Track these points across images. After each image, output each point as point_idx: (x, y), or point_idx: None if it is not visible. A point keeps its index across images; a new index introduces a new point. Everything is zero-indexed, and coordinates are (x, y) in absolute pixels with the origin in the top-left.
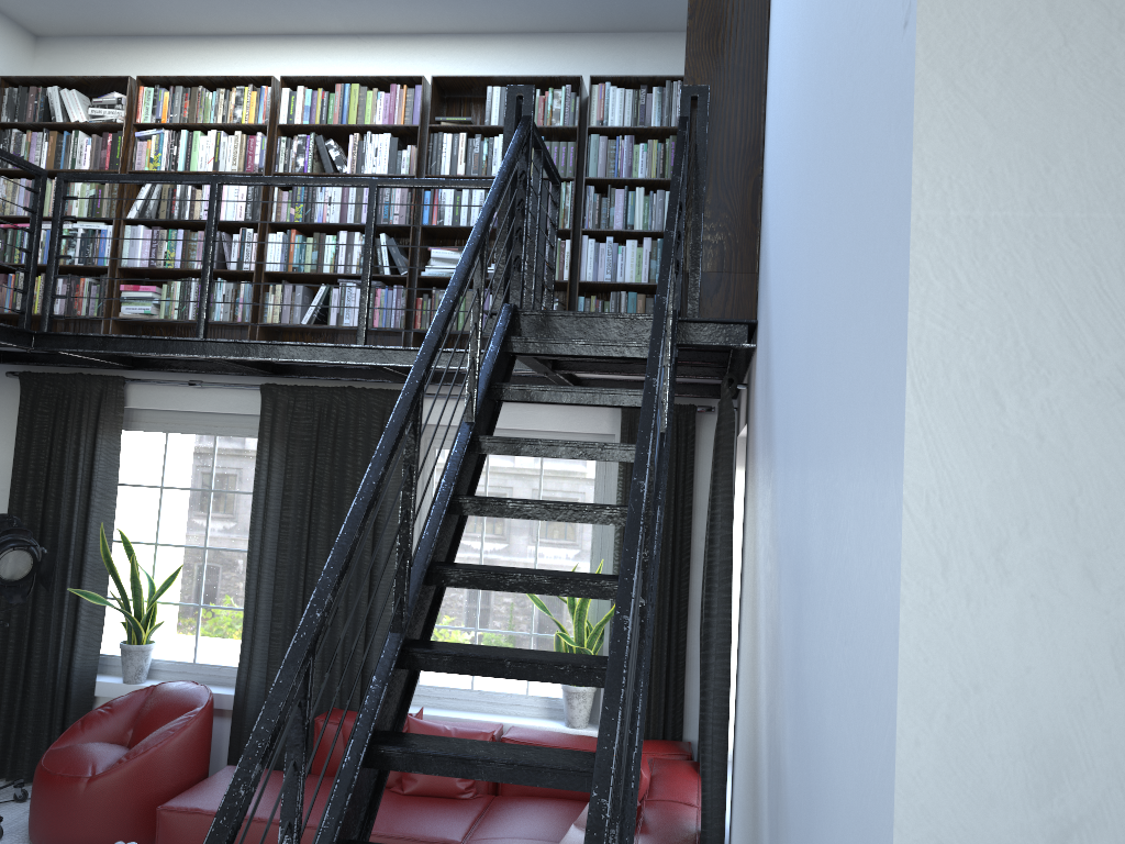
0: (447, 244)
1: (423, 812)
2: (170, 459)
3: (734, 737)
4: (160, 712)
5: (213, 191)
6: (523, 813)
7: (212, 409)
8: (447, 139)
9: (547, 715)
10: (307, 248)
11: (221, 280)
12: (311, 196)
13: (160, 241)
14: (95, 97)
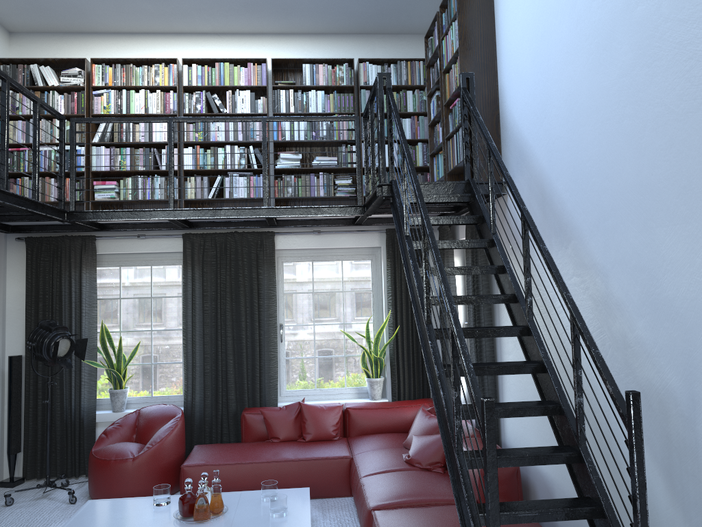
0: (282, 150)
1: (323, 447)
2: (123, 282)
3: (496, 377)
4: (154, 421)
5: (170, 126)
6: (372, 440)
7: (151, 250)
8: (282, 93)
9: (357, 397)
10: (207, 156)
11: (157, 176)
12: (207, 126)
13: (116, 155)
14: (54, 69)
